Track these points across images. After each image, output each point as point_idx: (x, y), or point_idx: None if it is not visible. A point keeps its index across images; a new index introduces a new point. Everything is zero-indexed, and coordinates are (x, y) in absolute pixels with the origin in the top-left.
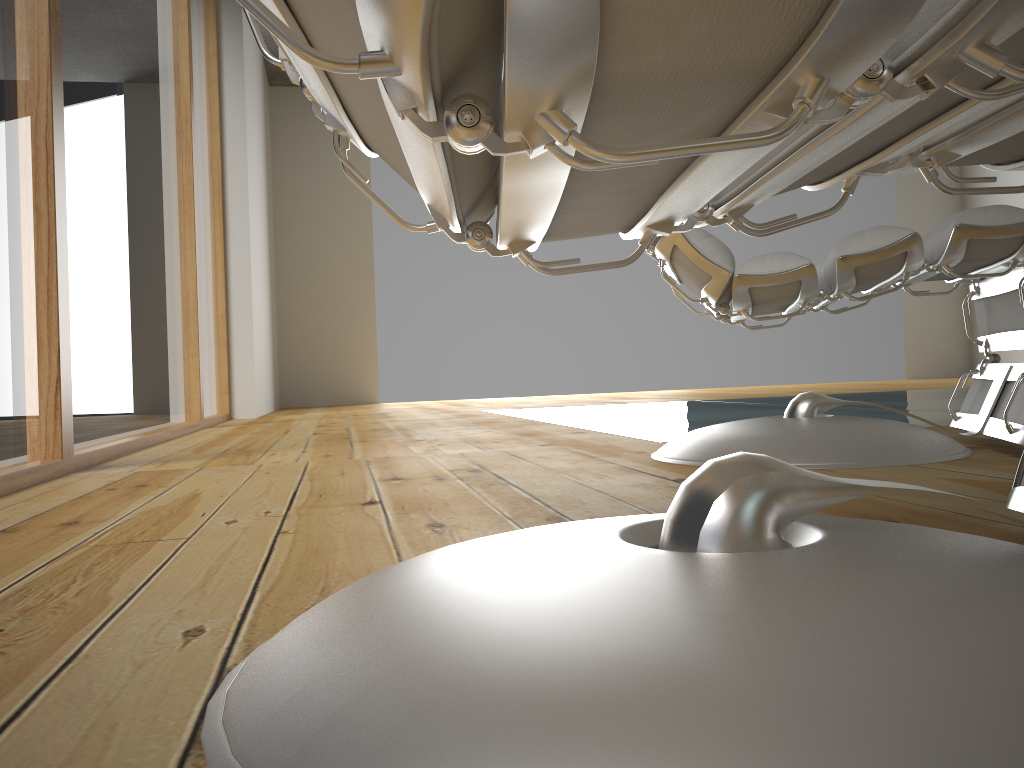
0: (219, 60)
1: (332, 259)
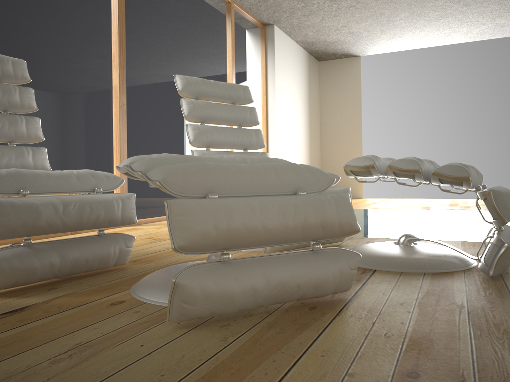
0: (266, 67)
1: (343, 134)
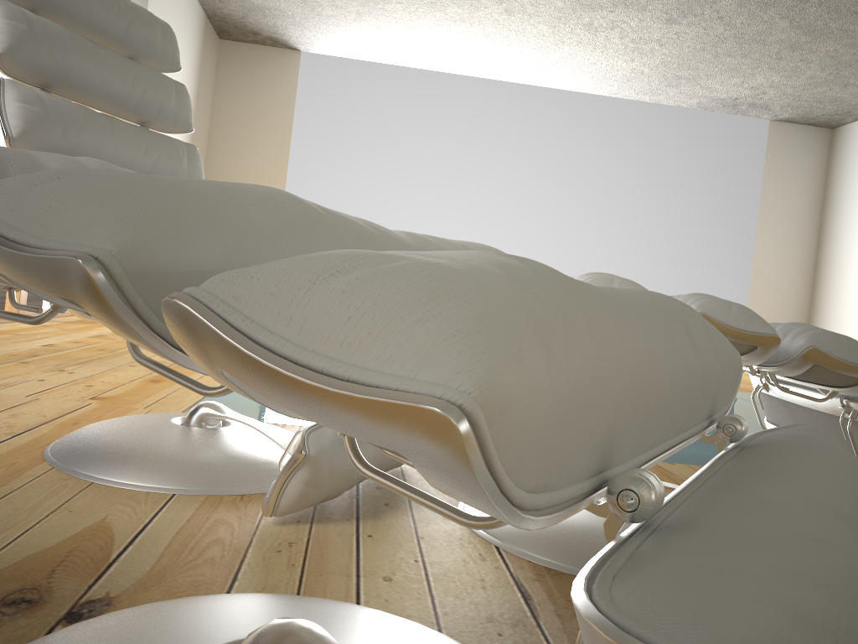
0: None
1: None
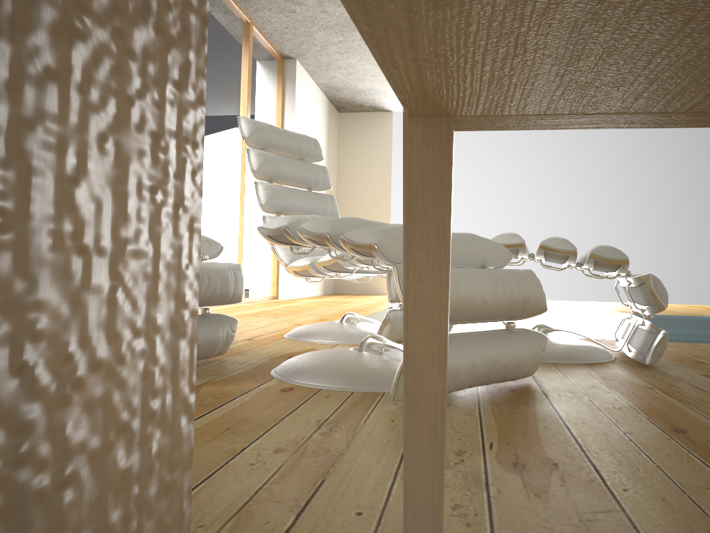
0: (283, 114)
1: (367, 210)
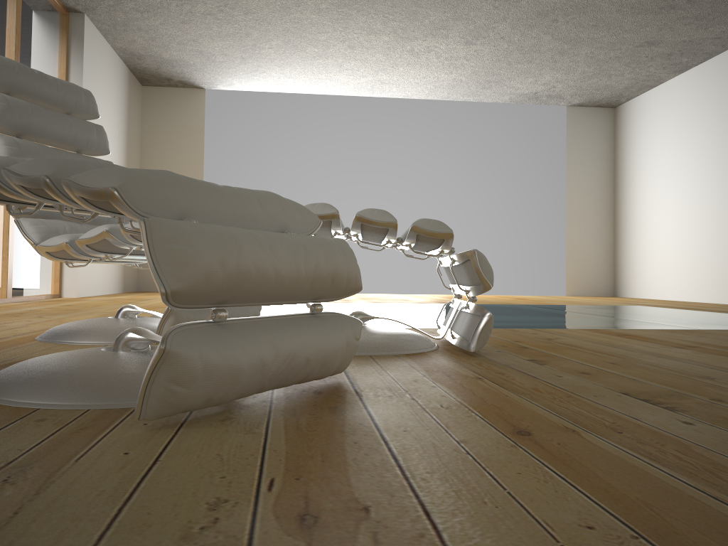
0: (67, 77)
1: None
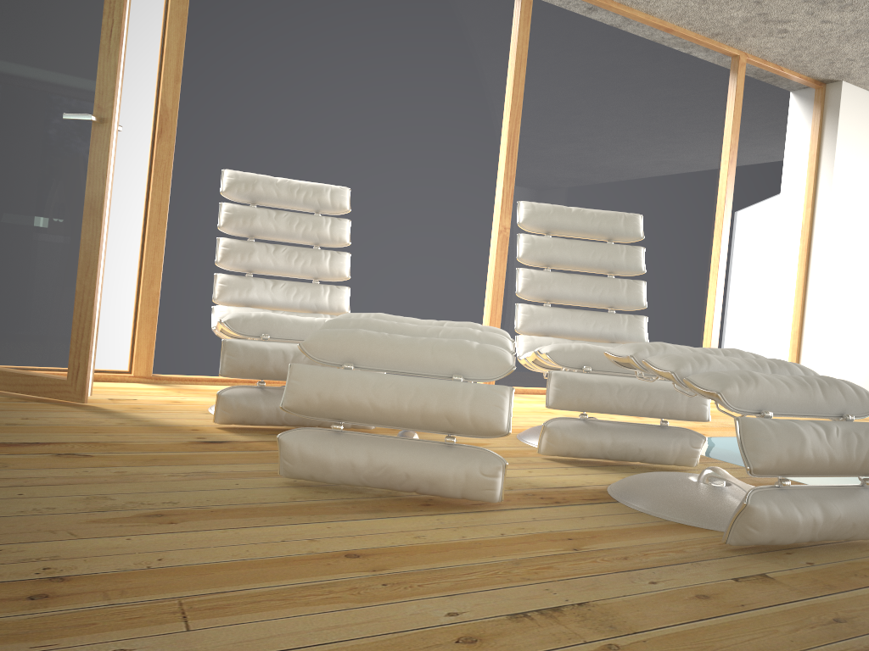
0: (819, 157)
1: None
